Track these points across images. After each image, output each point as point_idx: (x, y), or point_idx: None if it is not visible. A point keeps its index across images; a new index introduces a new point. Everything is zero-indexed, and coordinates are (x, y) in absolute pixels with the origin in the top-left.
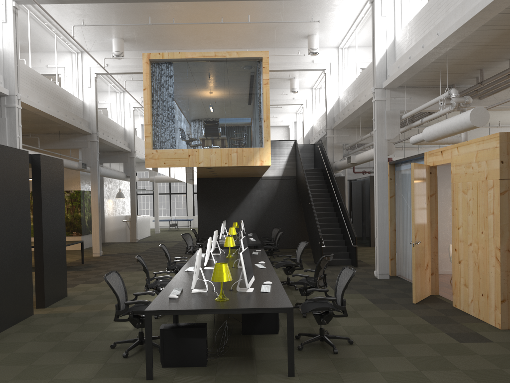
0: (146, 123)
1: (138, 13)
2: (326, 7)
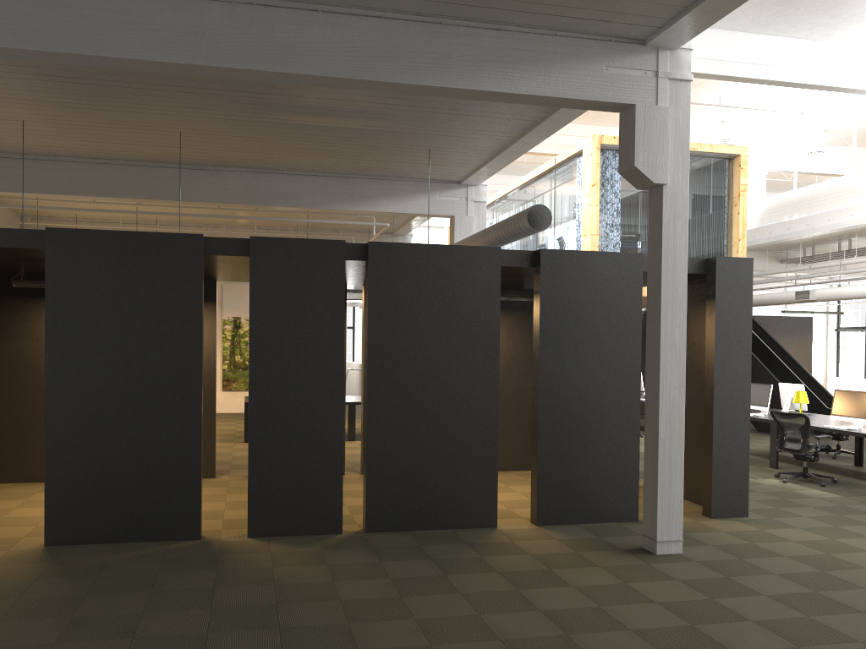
0: (593, 233)
1: None
2: (794, 93)
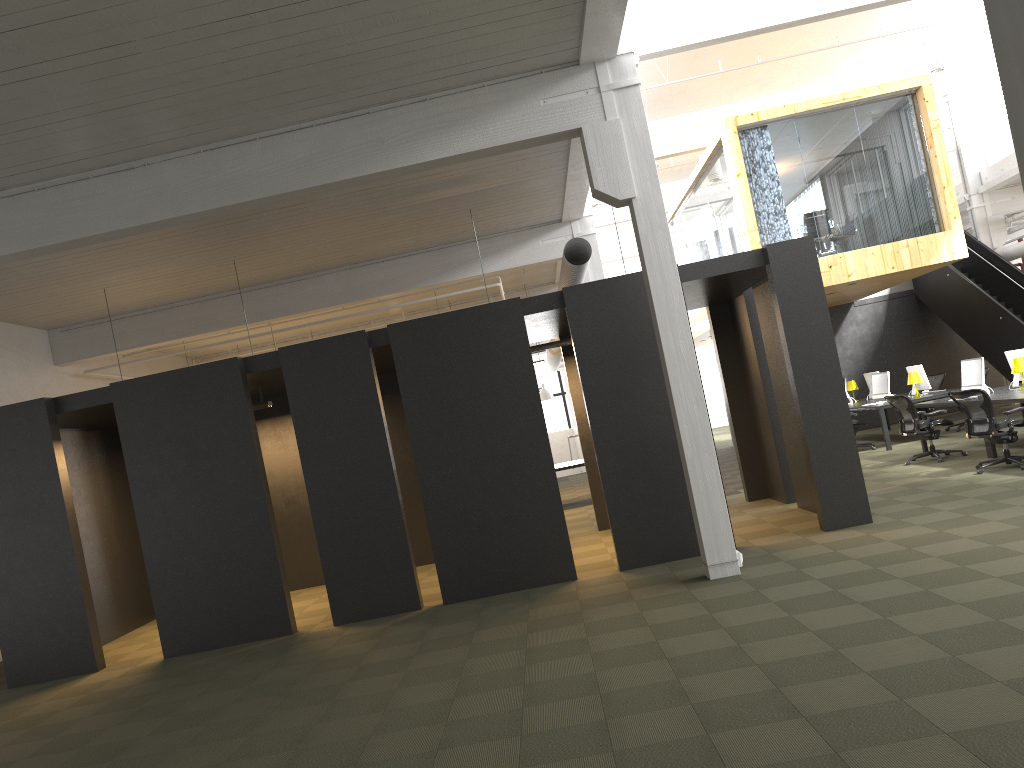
0: (750, 229)
1: (676, 61)
2: None
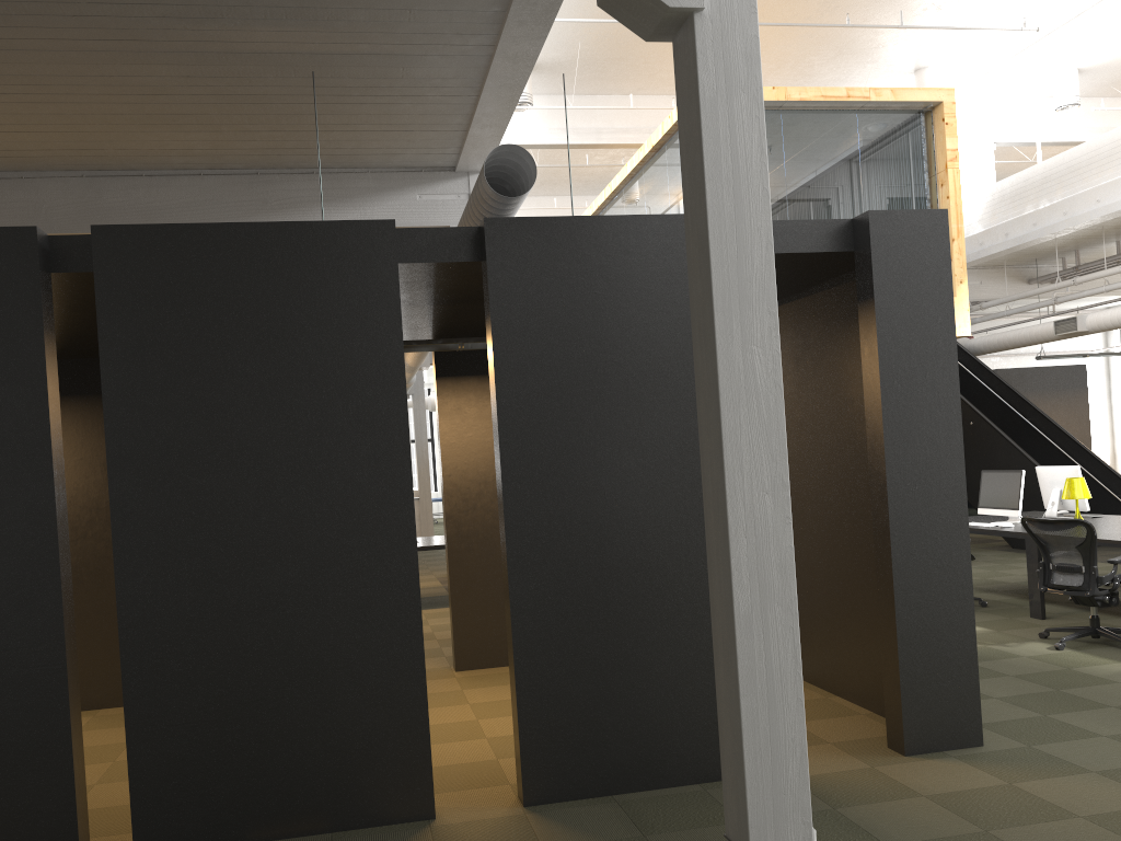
0: None
1: None
2: (1024, 4)
